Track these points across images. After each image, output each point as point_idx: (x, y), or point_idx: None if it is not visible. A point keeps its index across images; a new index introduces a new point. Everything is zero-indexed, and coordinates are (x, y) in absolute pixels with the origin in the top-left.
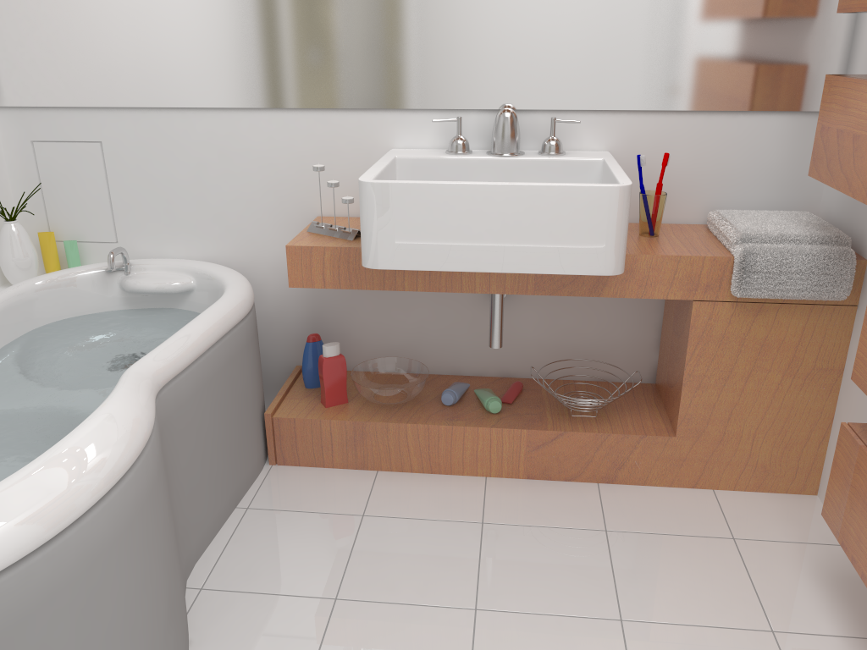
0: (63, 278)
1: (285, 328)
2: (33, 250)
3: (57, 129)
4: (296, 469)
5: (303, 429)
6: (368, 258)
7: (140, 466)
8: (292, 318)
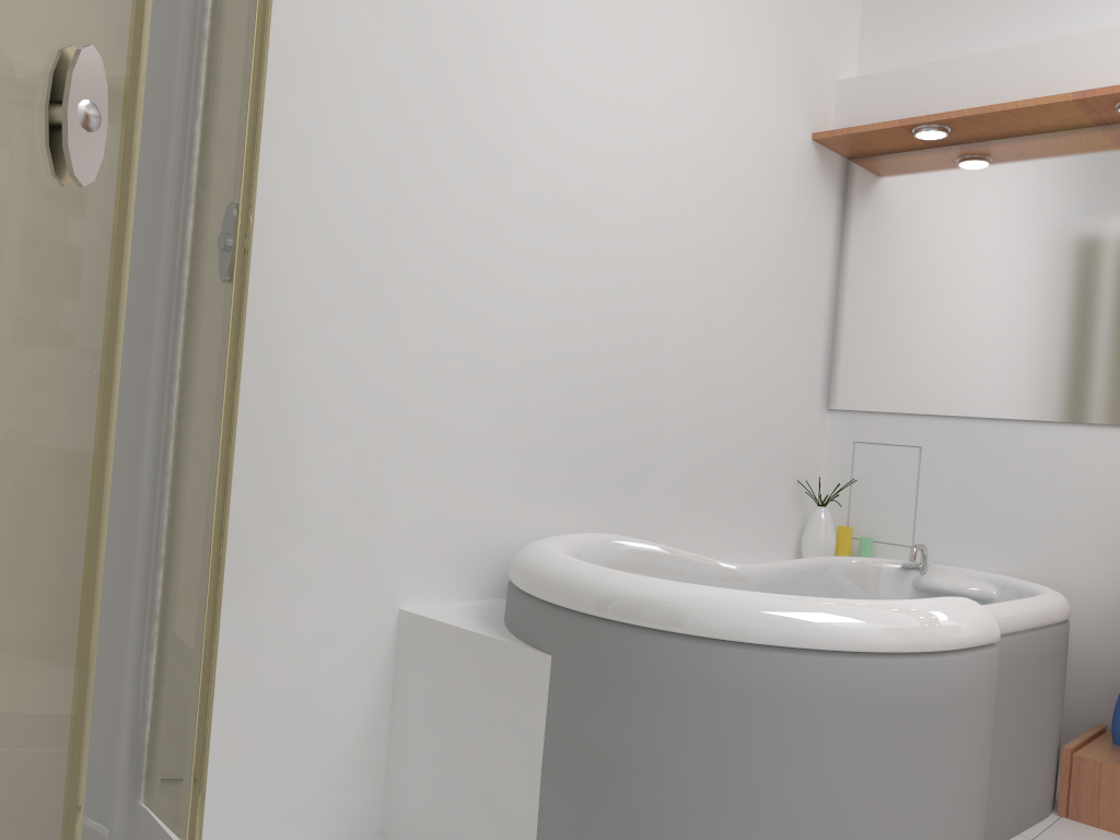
0: (861, 562)
1: (1091, 674)
2: (833, 537)
3: (880, 432)
4: (1093, 829)
5: (1111, 778)
6: None
7: (994, 651)
8: (1102, 663)
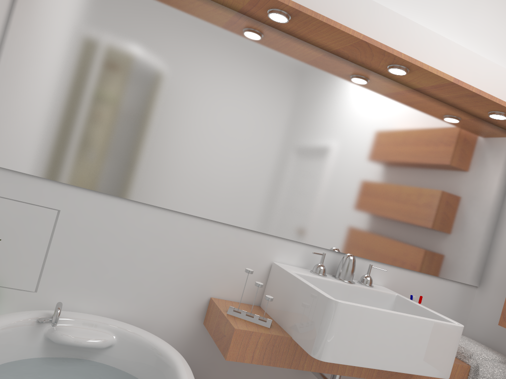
0: (4, 326)
1: None
2: None
3: (22, 191)
4: None
5: None
6: (322, 353)
7: None
8: None
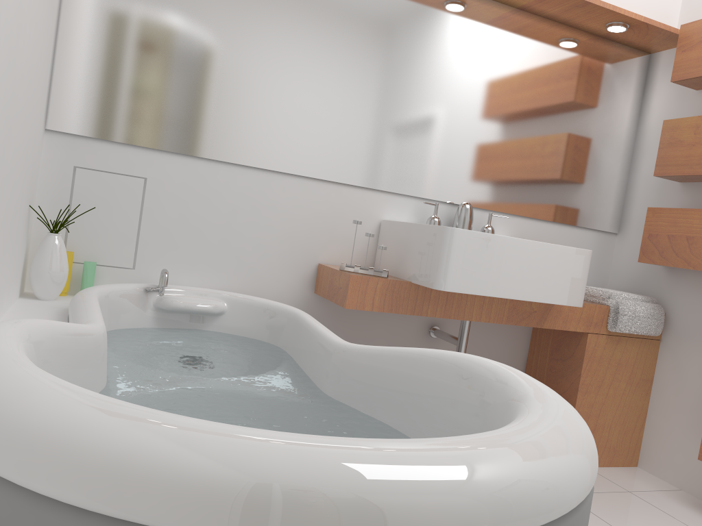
0: (116, 290)
1: None
2: (68, 265)
3: (105, 160)
4: None
5: None
6: (444, 283)
7: None
8: None
